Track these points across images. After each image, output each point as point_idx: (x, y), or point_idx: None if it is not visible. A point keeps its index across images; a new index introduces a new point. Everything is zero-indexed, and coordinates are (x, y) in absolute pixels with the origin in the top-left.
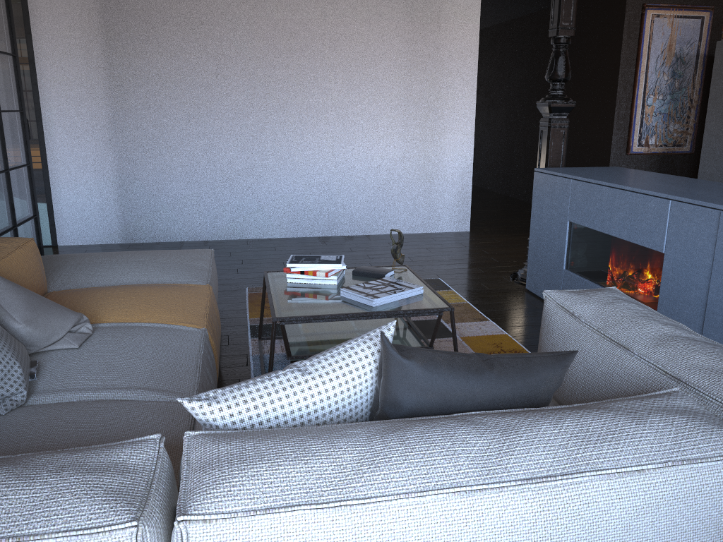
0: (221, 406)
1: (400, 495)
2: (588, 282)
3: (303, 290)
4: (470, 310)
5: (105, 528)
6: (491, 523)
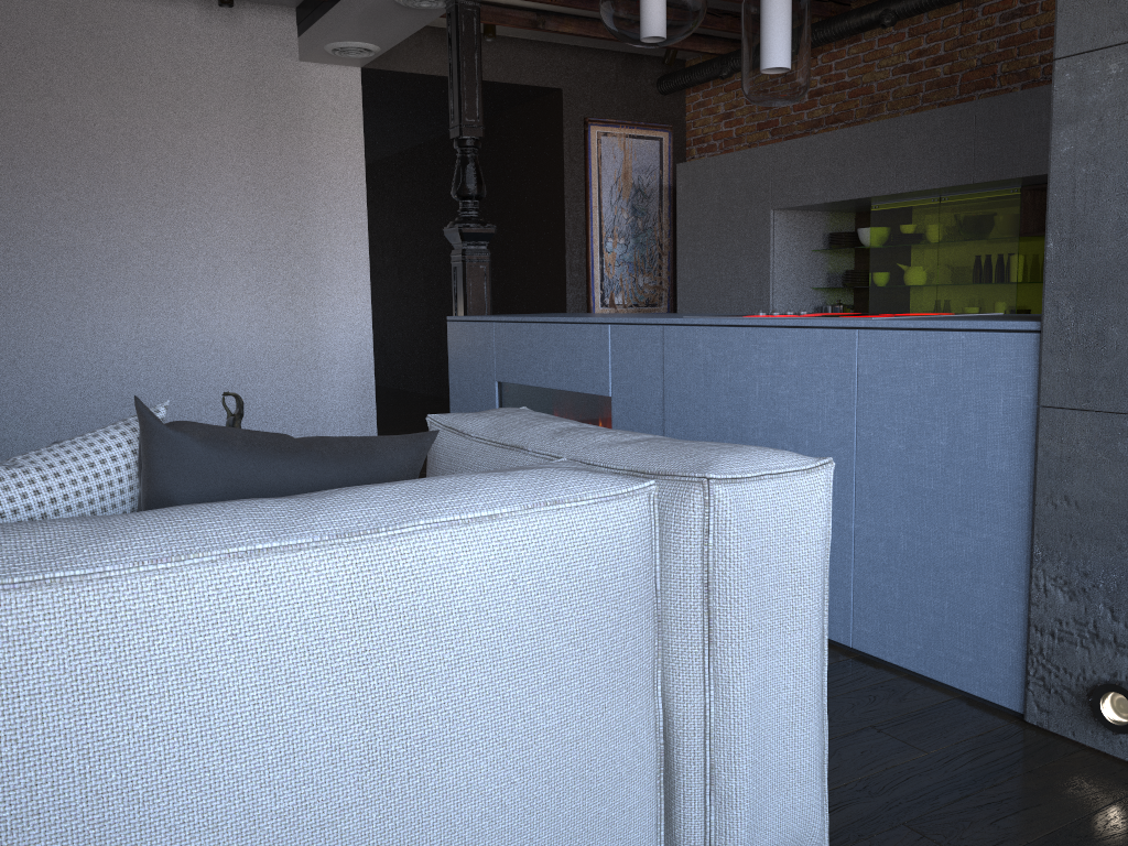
0: None
1: (144, 561)
2: None
3: None
4: None
5: None
6: (287, 592)
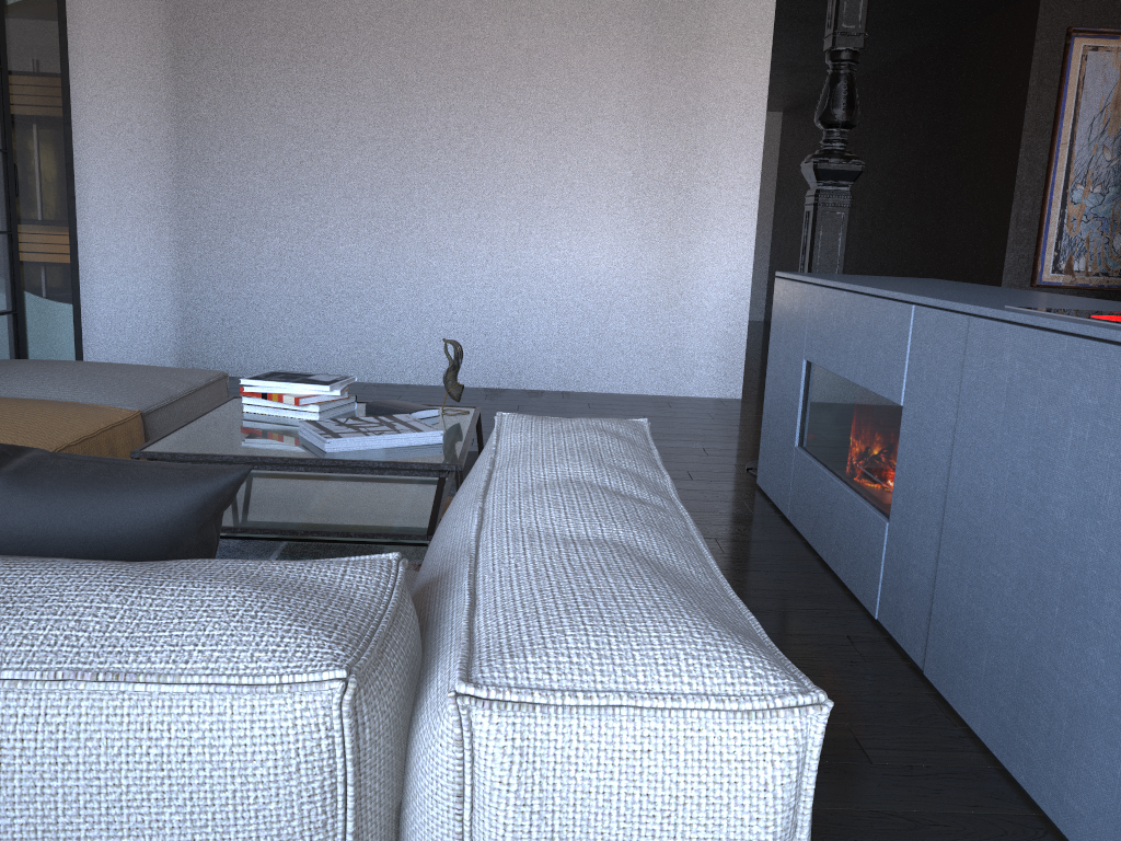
0: None
1: None
2: (818, 468)
3: (251, 423)
4: None
5: None
6: None
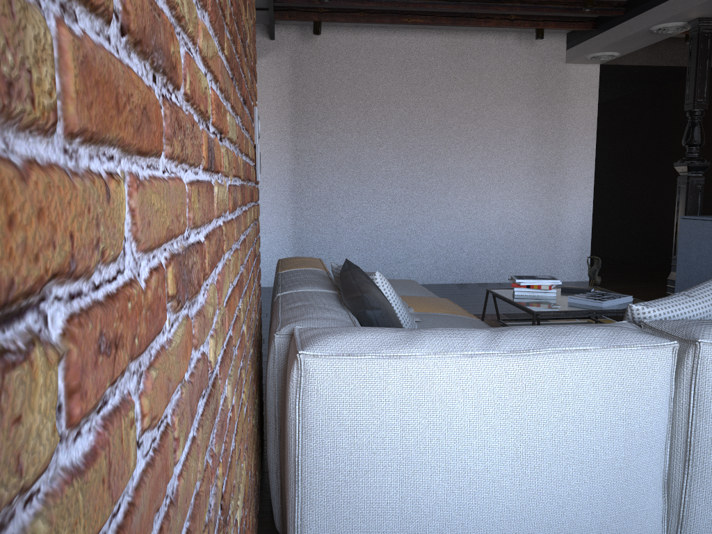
0: (653, 309)
1: None
2: None
3: (534, 298)
4: None
5: (660, 344)
6: None
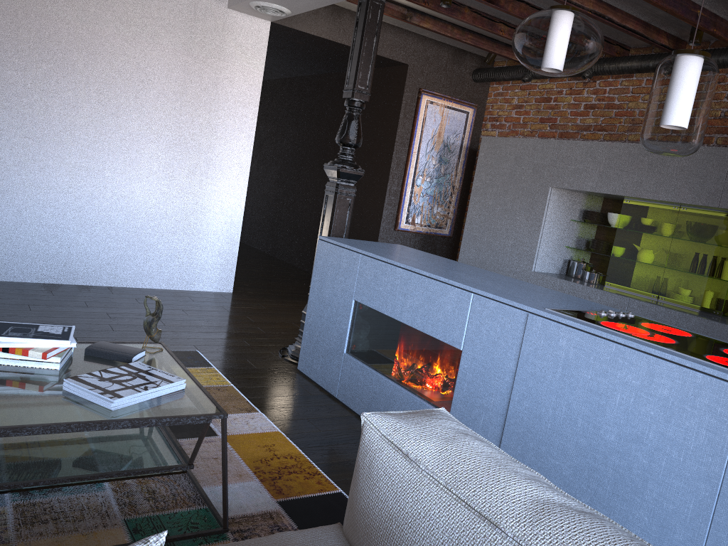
0: None
1: None
2: (372, 371)
3: (4, 377)
4: (235, 397)
5: None
6: None
